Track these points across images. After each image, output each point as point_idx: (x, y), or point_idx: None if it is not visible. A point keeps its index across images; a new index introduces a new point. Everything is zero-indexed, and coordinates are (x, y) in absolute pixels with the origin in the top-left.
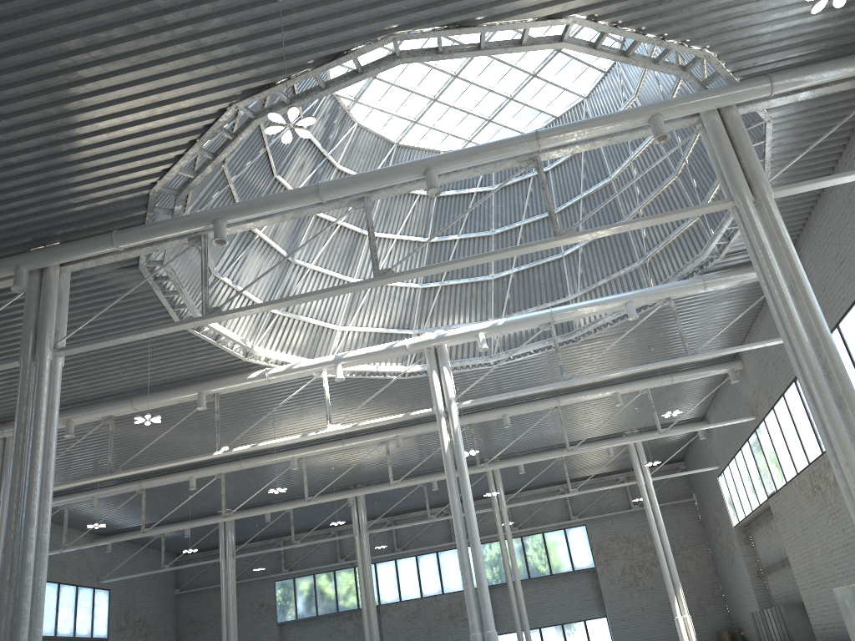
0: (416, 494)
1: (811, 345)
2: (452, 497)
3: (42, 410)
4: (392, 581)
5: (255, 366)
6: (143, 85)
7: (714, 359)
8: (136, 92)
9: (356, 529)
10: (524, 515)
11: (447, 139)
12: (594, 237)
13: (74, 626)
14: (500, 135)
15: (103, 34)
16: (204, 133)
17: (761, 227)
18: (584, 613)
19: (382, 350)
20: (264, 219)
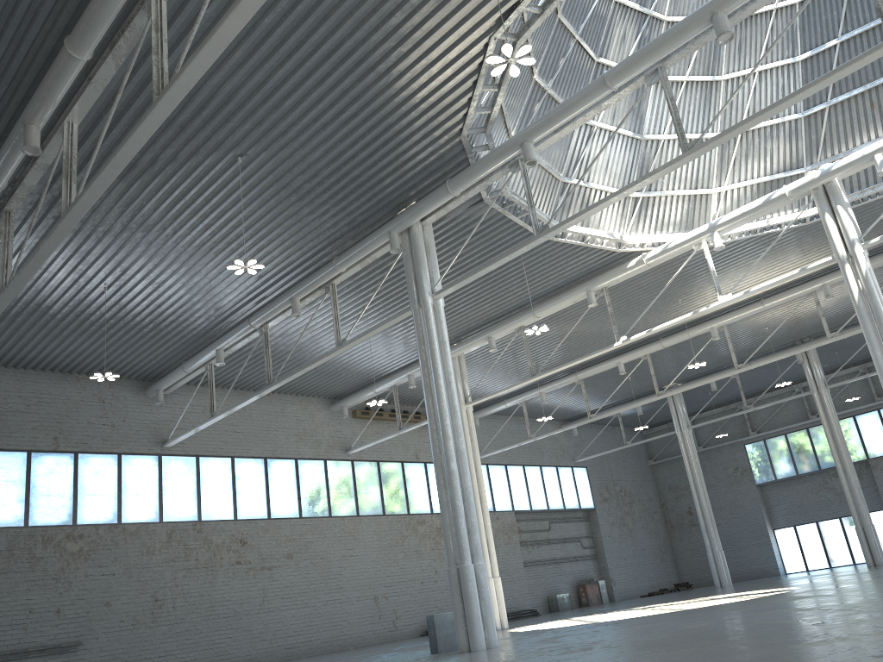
0: None
1: None
2: (873, 350)
3: (434, 347)
4: (879, 433)
5: (633, 254)
6: (411, 56)
7: None
8: (409, 63)
9: (813, 386)
10: None
11: None
12: None
13: (562, 500)
14: None
15: (361, 31)
16: (480, 72)
17: None
18: None
19: (759, 206)
20: (567, 126)
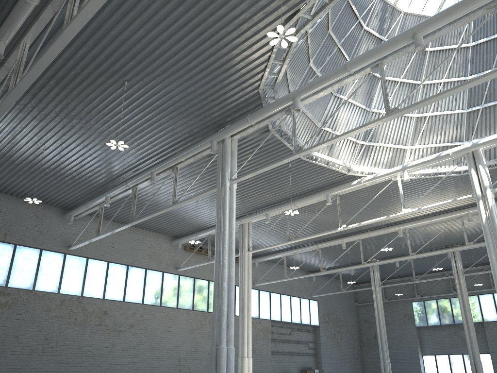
0: None
1: None
2: (490, 254)
3: (226, 211)
4: (491, 307)
5: (356, 177)
6: (232, 34)
7: None
8: (231, 38)
9: (455, 273)
10: None
11: None
12: None
13: (300, 318)
14: None
15: (203, 14)
16: (272, 51)
17: None
18: None
19: (433, 159)
20: (322, 91)
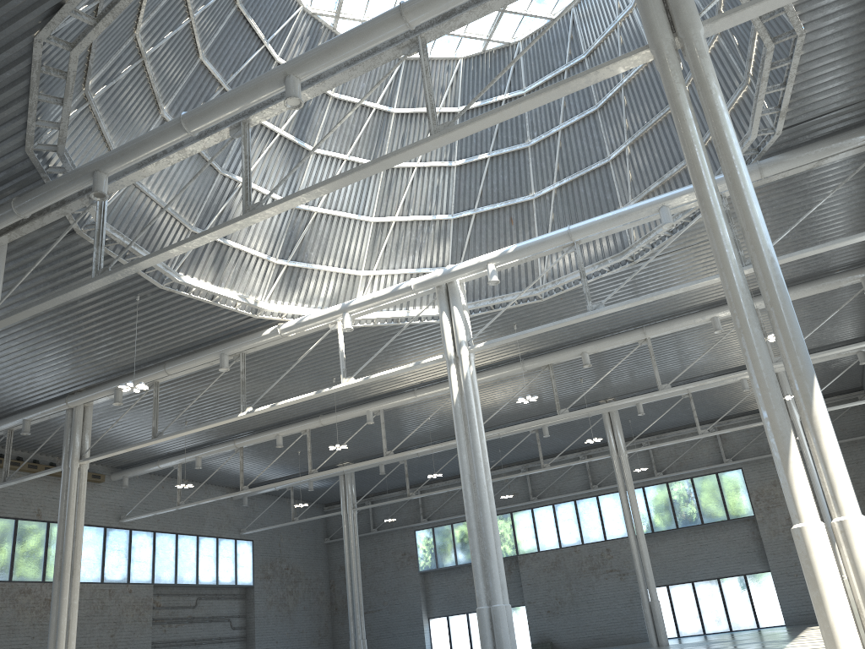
0: (541, 440)
1: (732, 240)
2: (460, 453)
3: None
4: (530, 531)
5: (272, 322)
6: None
7: (842, 265)
8: None
9: None
10: (670, 459)
11: (462, 43)
12: (479, 129)
13: (217, 574)
14: (525, 26)
15: None
16: (30, 77)
17: (679, 78)
18: (744, 566)
19: (388, 294)
20: (150, 165)
